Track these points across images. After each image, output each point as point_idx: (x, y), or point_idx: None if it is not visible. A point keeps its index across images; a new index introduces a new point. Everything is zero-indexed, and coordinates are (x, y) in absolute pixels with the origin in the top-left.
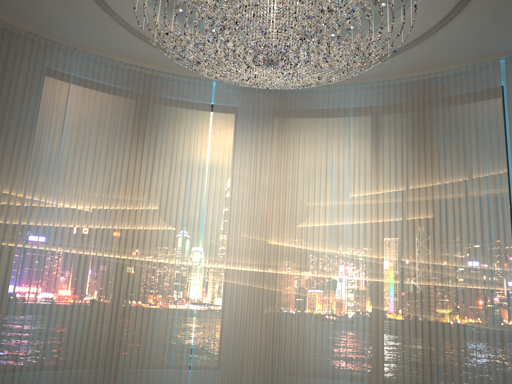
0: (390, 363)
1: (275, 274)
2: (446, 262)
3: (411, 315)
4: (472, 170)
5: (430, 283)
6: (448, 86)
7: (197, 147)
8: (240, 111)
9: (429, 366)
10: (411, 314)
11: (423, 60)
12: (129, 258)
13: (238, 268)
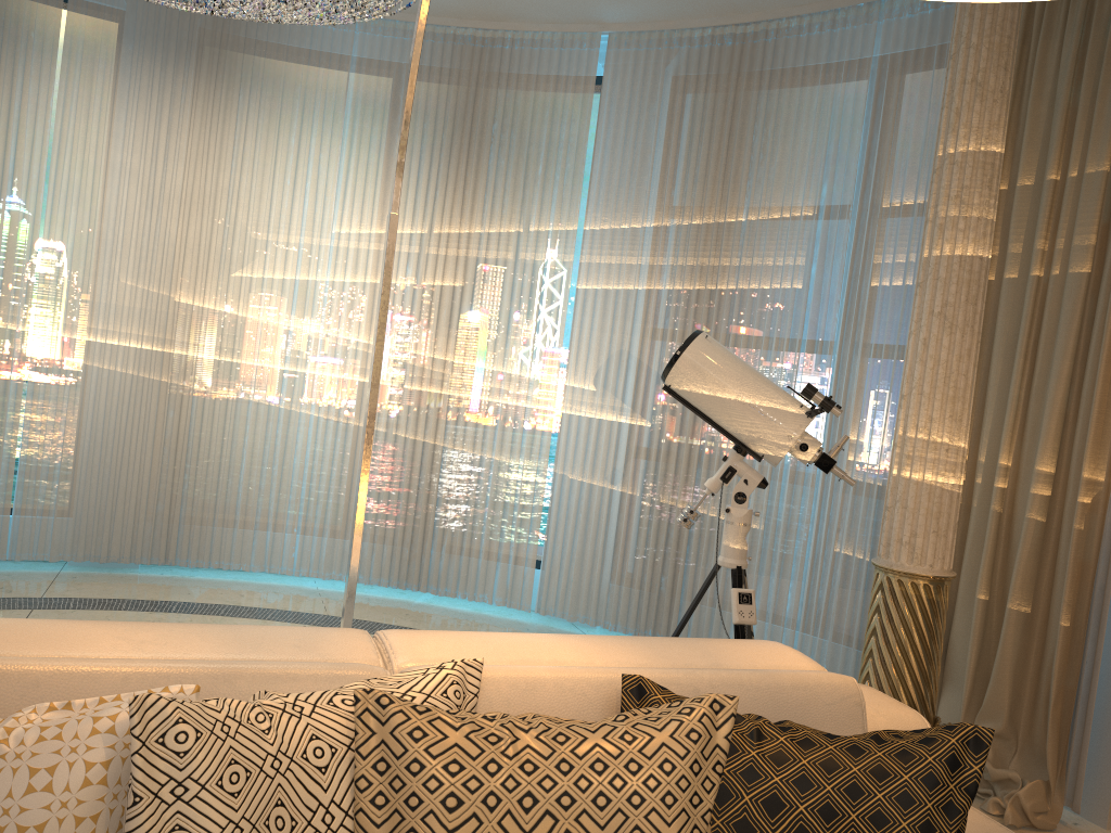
0: (368, 508)
1: (185, 357)
2: (471, 360)
3: (409, 439)
4: (531, 218)
5: (443, 391)
6: (520, 61)
7: (30, 93)
8: (129, 28)
9: (424, 514)
10: (409, 437)
11: (481, 6)
12: None
13: (112, 342)
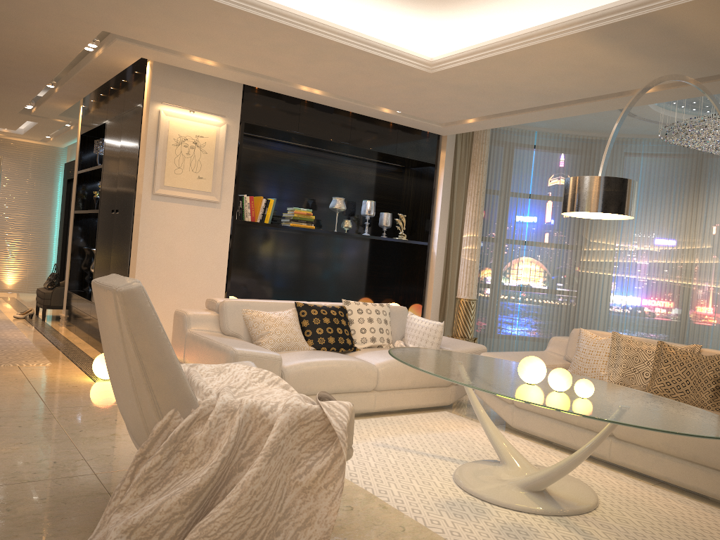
0: None
1: None
2: None
3: None
4: None
5: None
6: None
7: None
8: None
9: None
10: None
11: None
12: (688, 283)
13: None
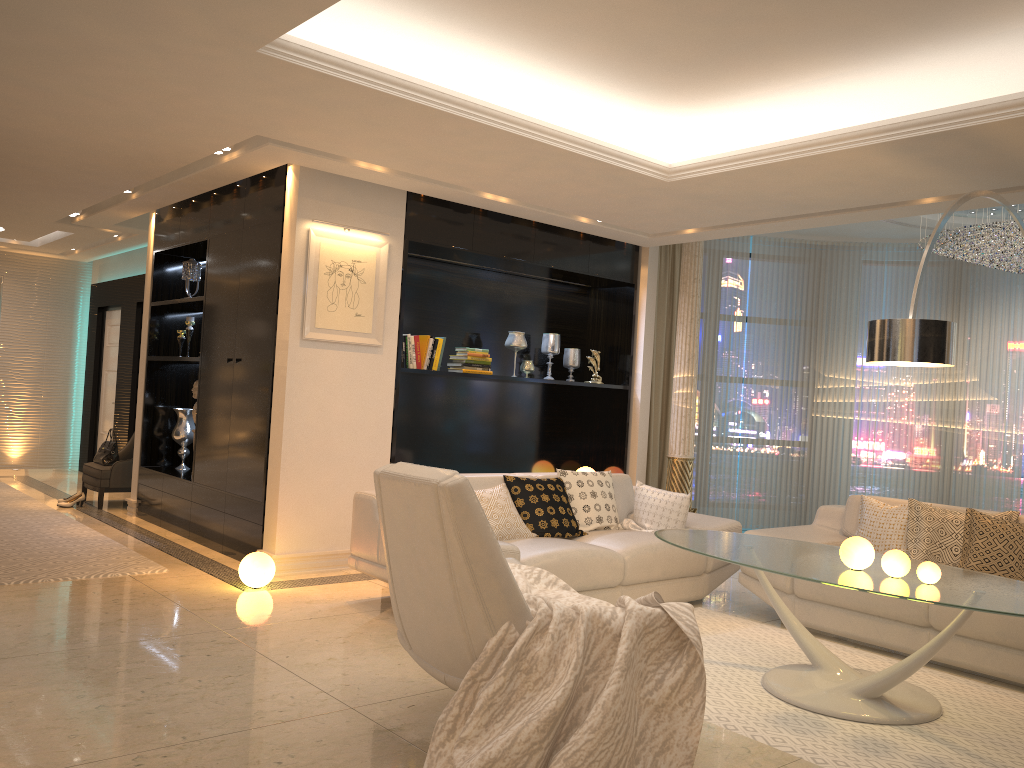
0: None
1: None
2: None
3: None
4: None
5: None
6: None
7: (1018, 314)
8: None
9: None
10: None
11: None
12: (951, 427)
13: None
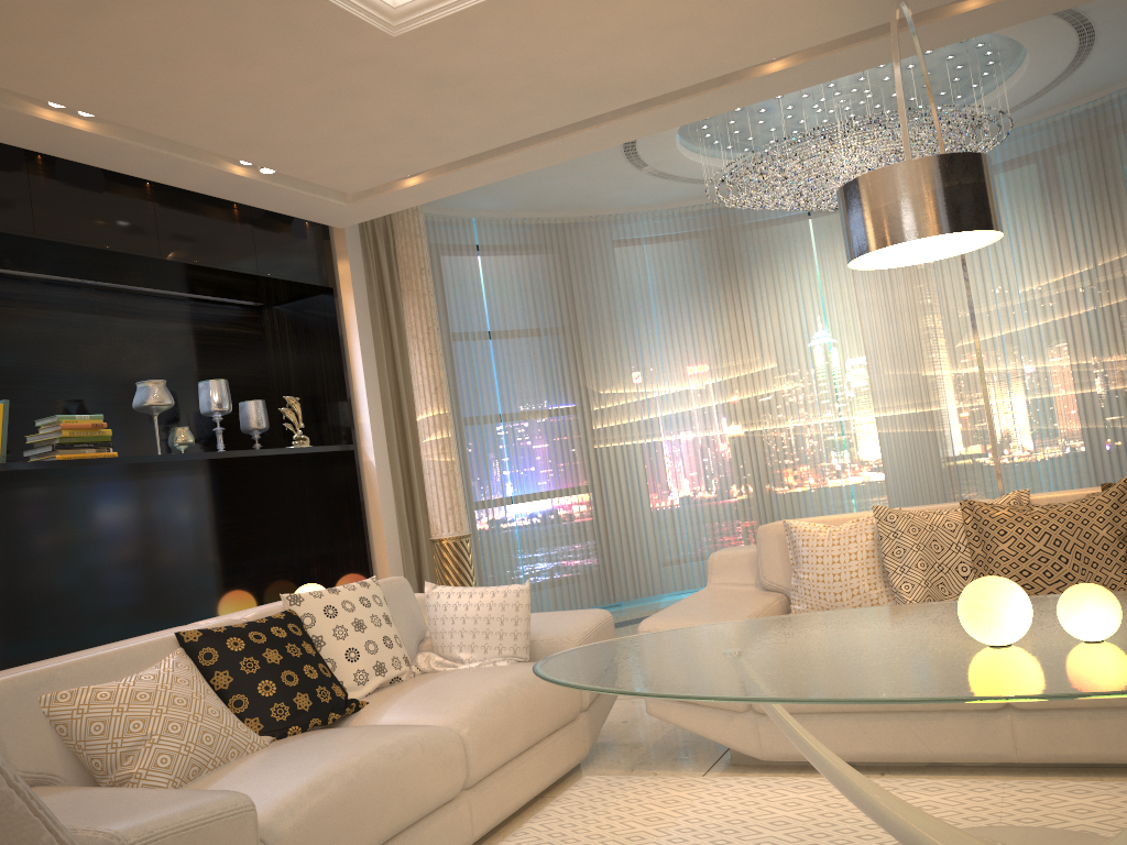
0: None
1: (939, 411)
2: None
3: (1125, 428)
4: None
5: None
6: None
7: (804, 278)
8: None
9: None
10: (1124, 426)
11: (1080, 90)
12: (758, 429)
13: (889, 414)
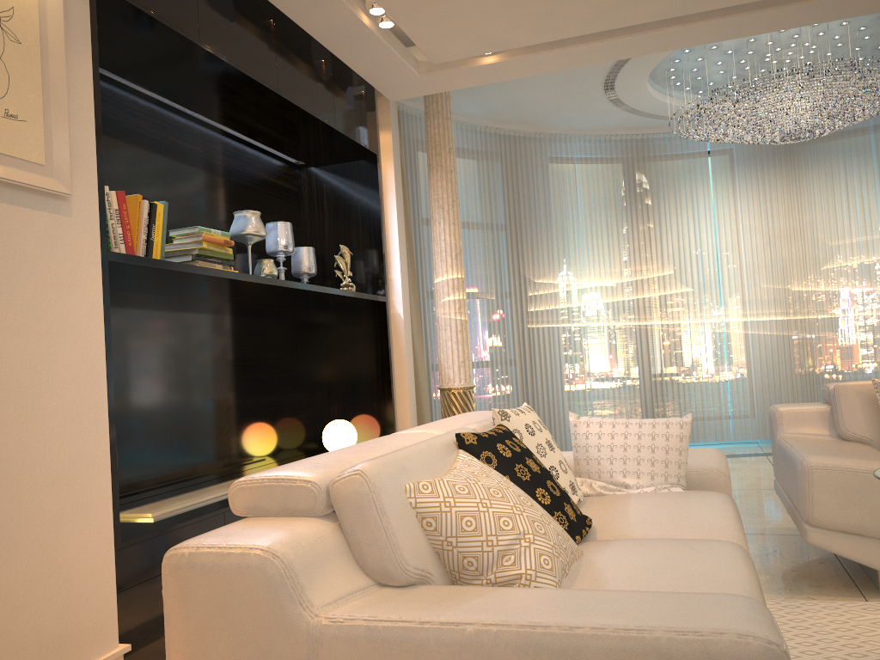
0: None
1: (803, 319)
2: None
3: None
4: None
5: None
6: None
7: (700, 204)
8: (740, 156)
9: None
10: None
11: None
12: (655, 323)
13: (762, 319)
